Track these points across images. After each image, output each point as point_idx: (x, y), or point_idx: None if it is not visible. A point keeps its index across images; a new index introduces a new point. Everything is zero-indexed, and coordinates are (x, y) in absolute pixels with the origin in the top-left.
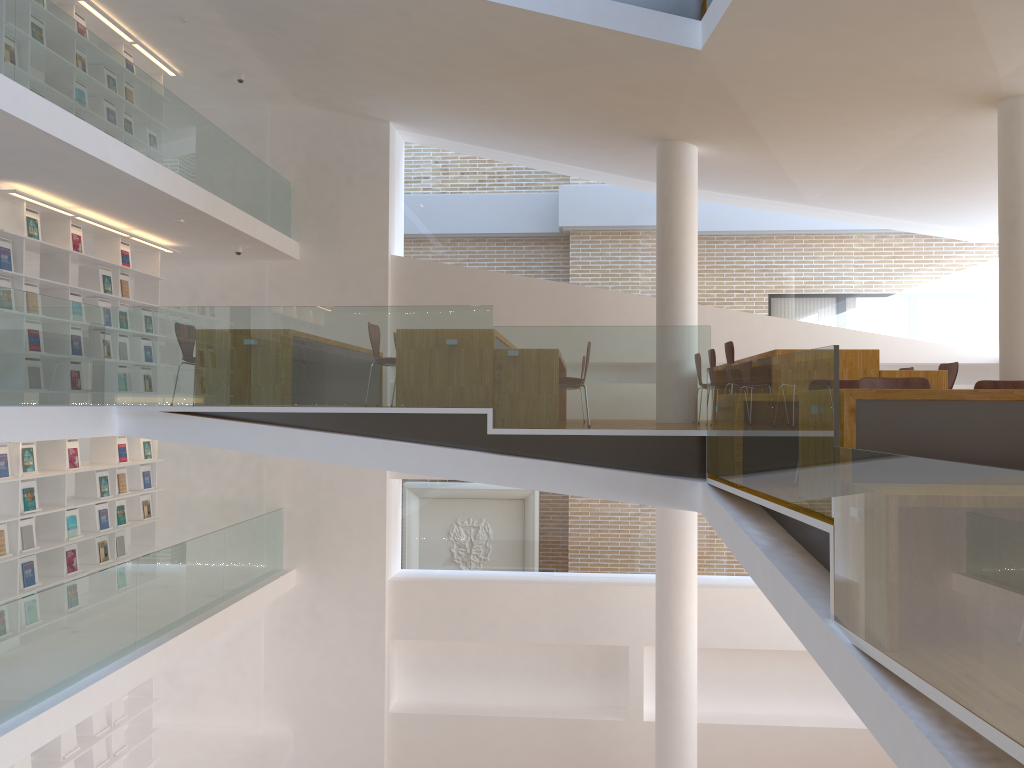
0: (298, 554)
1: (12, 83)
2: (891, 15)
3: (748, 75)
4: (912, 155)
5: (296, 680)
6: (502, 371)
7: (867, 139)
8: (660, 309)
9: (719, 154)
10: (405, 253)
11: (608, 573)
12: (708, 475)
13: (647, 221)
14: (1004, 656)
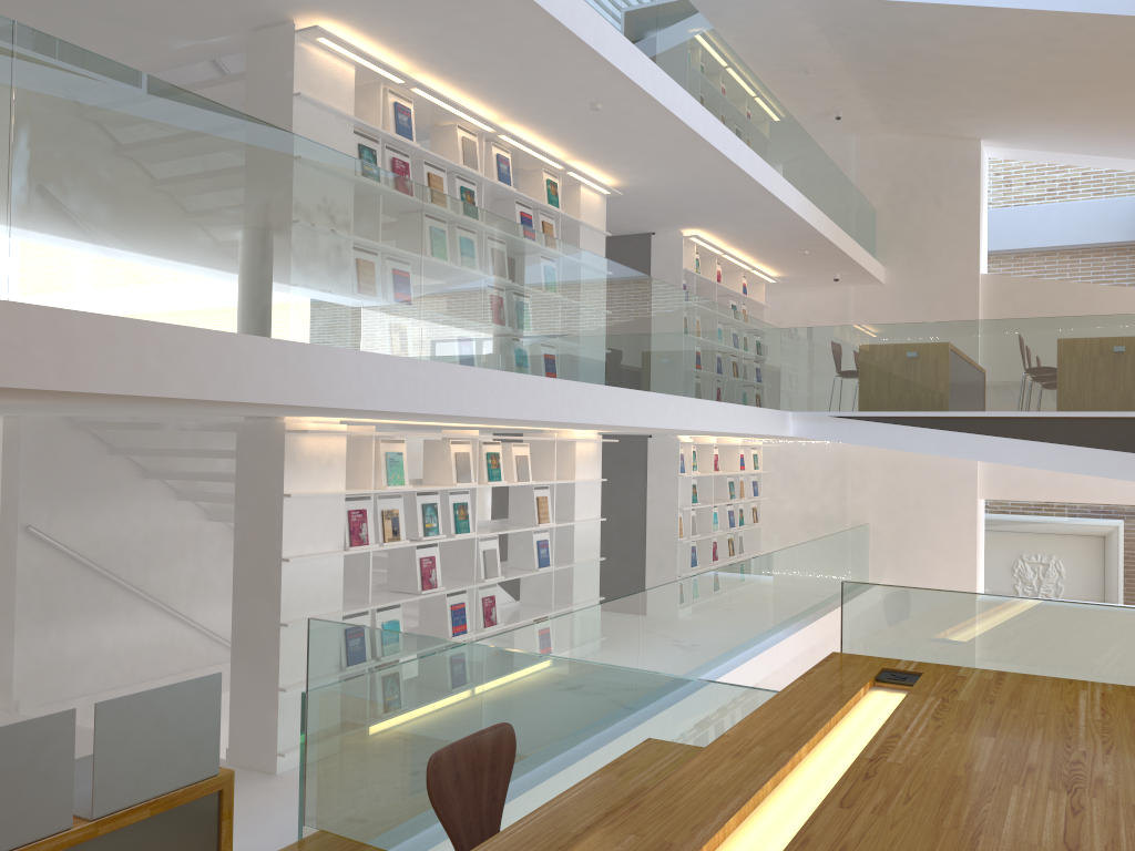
0: (883, 569)
1: (749, 150)
2: None
3: None
4: None
5: None
6: None
7: None
8: None
9: None
10: (993, 271)
11: None
12: None
13: None
14: None
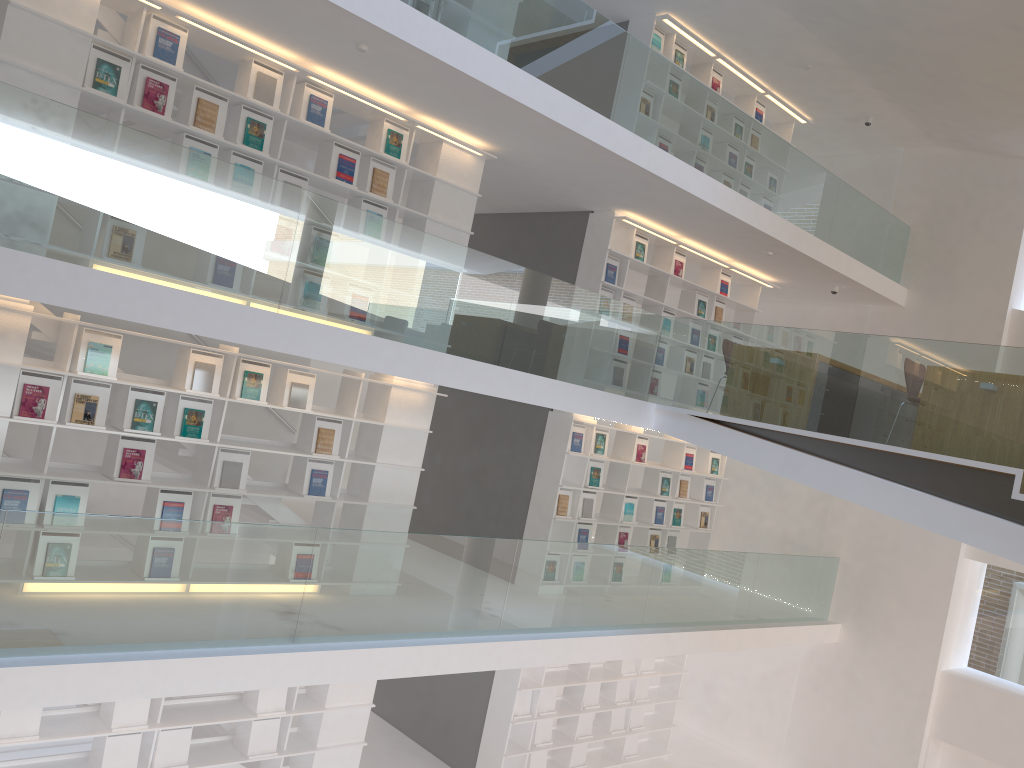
0: (846, 610)
1: (605, 120)
2: None
3: None
4: None
5: (819, 739)
6: None
7: None
8: None
9: None
10: None
11: None
12: None
13: None
14: None
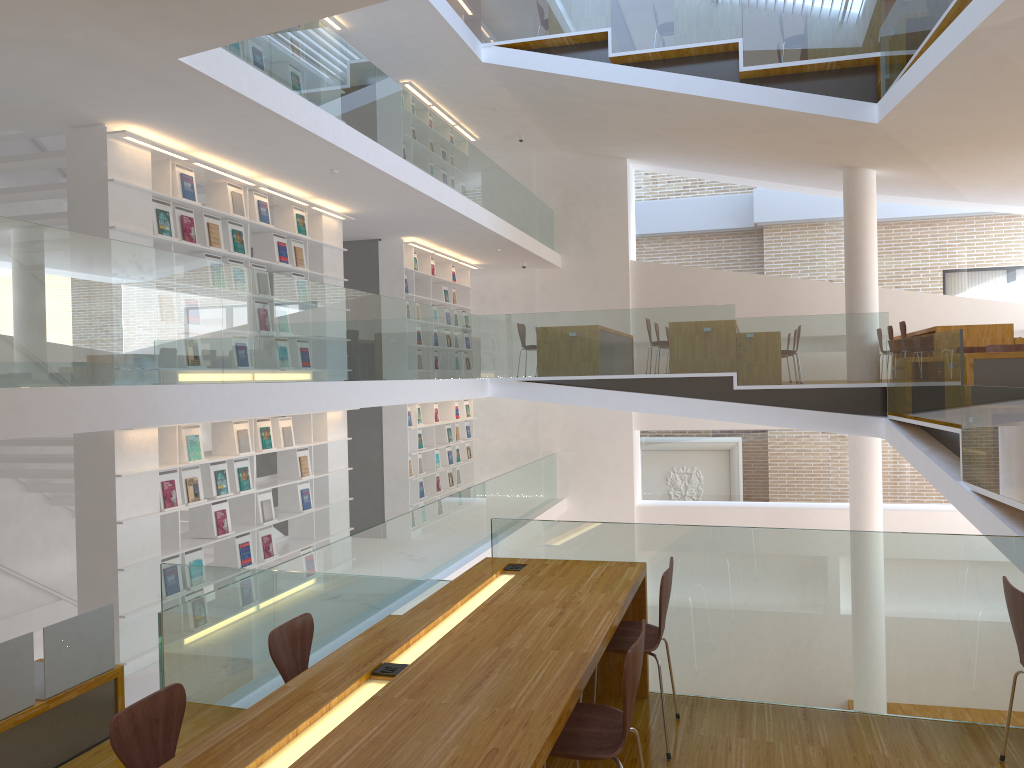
0: (567, 487)
1: (449, 189)
2: (1009, 105)
3: (912, 134)
4: None
5: None
6: (742, 347)
7: (1010, 163)
8: (848, 295)
9: (893, 174)
10: (639, 258)
11: (808, 501)
12: (888, 413)
13: (834, 222)
14: None
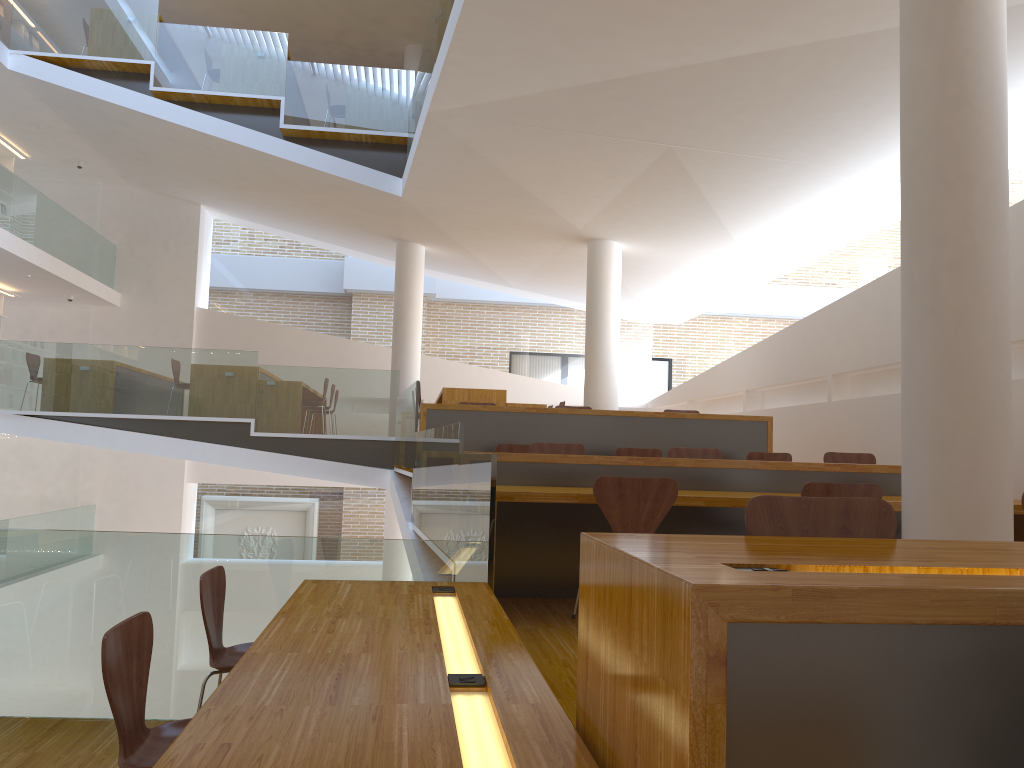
0: None
1: None
2: (498, 195)
3: (436, 212)
4: (560, 264)
5: None
6: (262, 394)
7: (527, 253)
8: (393, 359)
9: (440, 252)
10: (209, 306)
11: None
12: (395, 465)
13: None
14: (428, 505)
